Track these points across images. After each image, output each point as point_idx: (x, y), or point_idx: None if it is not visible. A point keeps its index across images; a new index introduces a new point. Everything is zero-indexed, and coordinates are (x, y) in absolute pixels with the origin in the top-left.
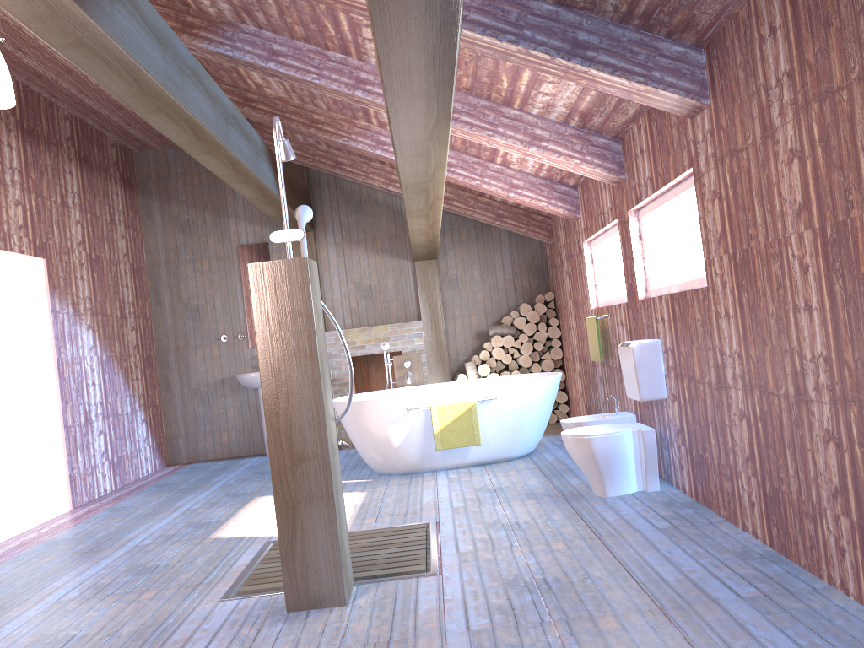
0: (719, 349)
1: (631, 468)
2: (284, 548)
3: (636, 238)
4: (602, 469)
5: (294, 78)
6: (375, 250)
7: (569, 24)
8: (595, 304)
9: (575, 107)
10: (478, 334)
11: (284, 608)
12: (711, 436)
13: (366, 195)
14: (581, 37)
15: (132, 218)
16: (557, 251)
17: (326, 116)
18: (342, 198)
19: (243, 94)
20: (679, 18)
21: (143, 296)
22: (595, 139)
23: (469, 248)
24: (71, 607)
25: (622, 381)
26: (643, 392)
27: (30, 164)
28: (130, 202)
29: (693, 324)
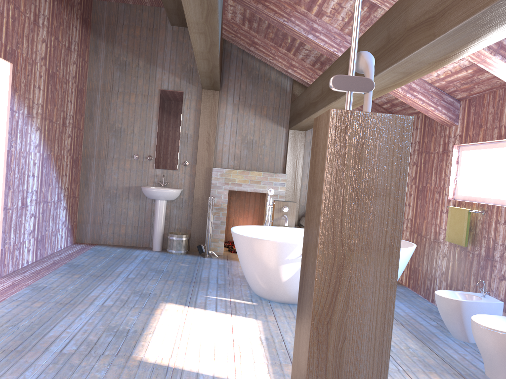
0: None
1: None
2: None
3: None
4: None
5: None
6: (262, 115)
7: None
8: (452, 195)
9: None
10: None
11: None
12: None
13: (263, 72)
14: None
15: (83, 50)
16: None
17: None
18: (245, 71)
19: None
20: None
21: (80, 112)
22: None
23: None
24: None
25: (486, 268)
26: None
27: None
28: (84, 37)
29: None
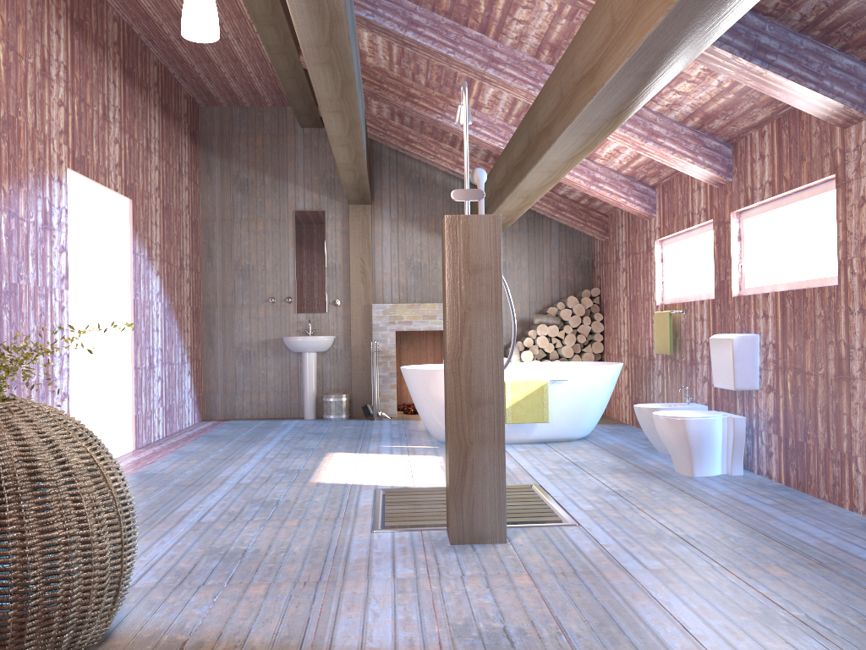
0: (845, 343)
1: (718, 452)
2: (454, 485)
3: (735, 238)
4: (692, 450)
5: (428, 49)
6: (429, 229)
7: (753, 27)
8: (660, 300)
9: (702, 108)
10: (520, 322)
11: (445, 542)
12: (819, 424)
13: (425, 175)
14: (763, 41)
15: (193, 172)
16: (612, 249)
17: (423, 91)
18: (402, 175)
19: None
20: (863, 33)
21: (196, 250)
22: (708, 141)
23: (520, 237)
24: (218, 527)
25: (692, 374)
26: (737, 382)
27: (127, 104)
28: (193, 155)
29: (810, 320)
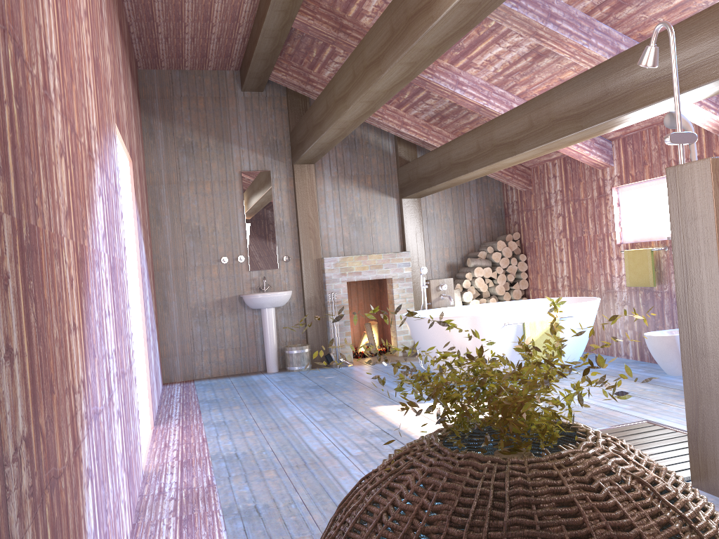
0: None
1: None
2: None
3: None
4: None
5: None
6: (366, 186)
7: None
8: (619, 240)
9: None
10: (450, 266)
11: None
12: None
13: (360, 135)
14: None
15: (141, 135)
16: (538, 197)
17: None
18: None
19: (339, 20)
20: None
21: (148, 214)
22: None
23: (444, 191)
24: None
25: None
26: None
27: (123, 59)
28: (140, 118)
29: None
